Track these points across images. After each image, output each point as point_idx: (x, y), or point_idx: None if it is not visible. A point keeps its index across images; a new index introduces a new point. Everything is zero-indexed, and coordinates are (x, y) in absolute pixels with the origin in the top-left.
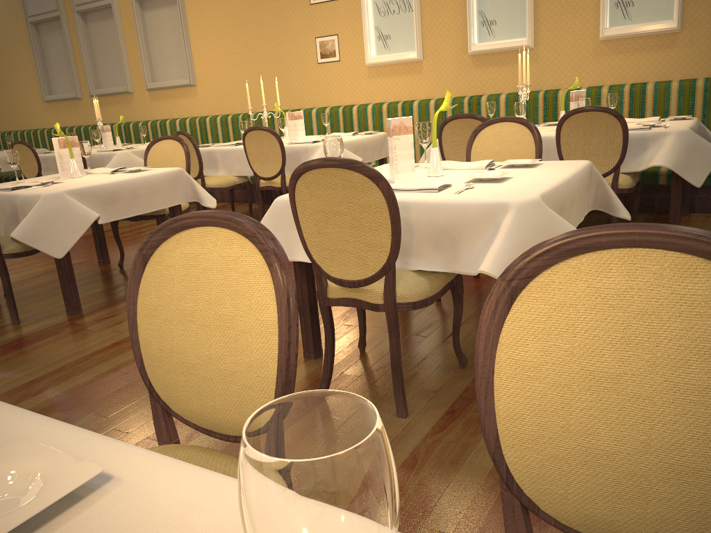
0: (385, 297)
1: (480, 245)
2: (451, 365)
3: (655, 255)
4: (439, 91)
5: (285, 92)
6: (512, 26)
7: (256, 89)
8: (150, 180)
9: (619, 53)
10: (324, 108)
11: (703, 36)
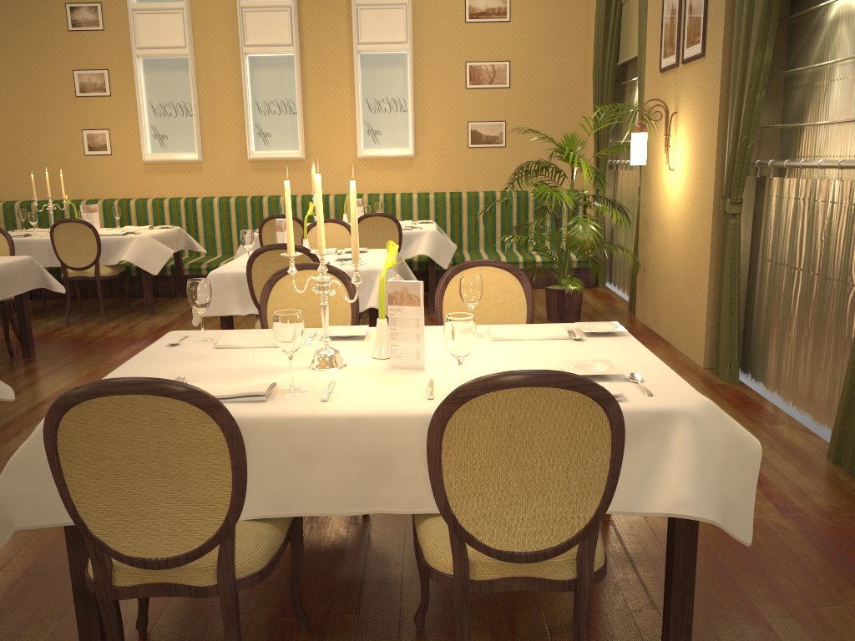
0: None
1: (361, 295)
2: None
3: (486, 268)
4: (220, 191)
5: (42, 182)
6: (285, 140)
7: (3, 177)
8: (12, 267)
9: (373, 169)
10: (96, 201)
11: (430, 162)
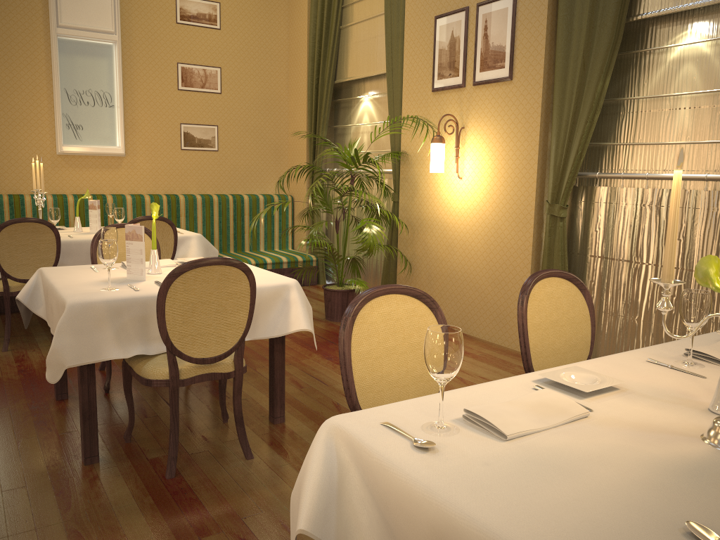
0: (237, 364)
1: (273, 315)
2: (215, 423)
3: (553, 279)
4: None
5: None
6: None
7: None
8: None
9: (76, 168)
10: None
11: (142, 162)
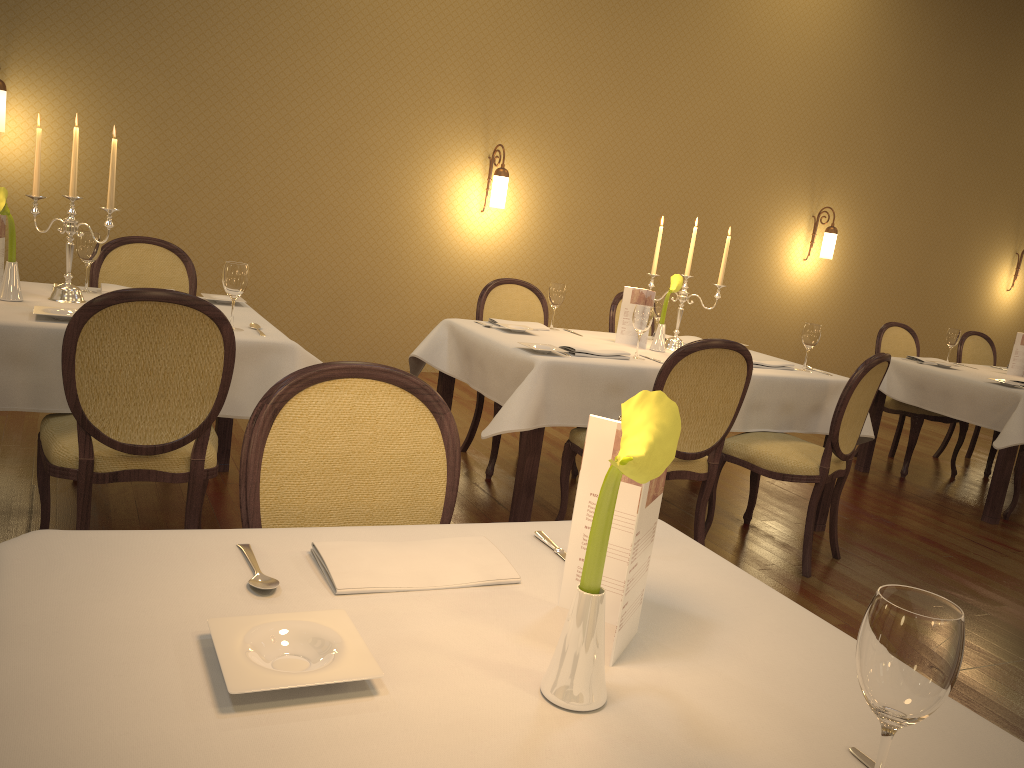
0: None
1: None
2: None
3: None
4: None
5: None
6: None
7: None
8: None
9: None
10: None
11: None
